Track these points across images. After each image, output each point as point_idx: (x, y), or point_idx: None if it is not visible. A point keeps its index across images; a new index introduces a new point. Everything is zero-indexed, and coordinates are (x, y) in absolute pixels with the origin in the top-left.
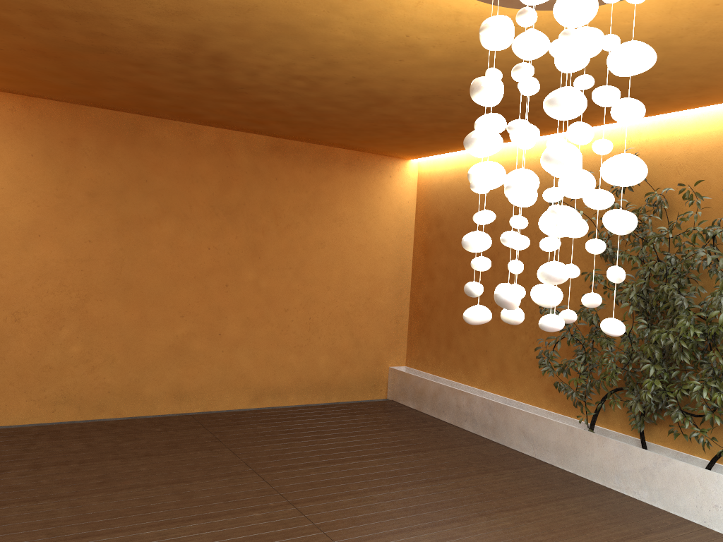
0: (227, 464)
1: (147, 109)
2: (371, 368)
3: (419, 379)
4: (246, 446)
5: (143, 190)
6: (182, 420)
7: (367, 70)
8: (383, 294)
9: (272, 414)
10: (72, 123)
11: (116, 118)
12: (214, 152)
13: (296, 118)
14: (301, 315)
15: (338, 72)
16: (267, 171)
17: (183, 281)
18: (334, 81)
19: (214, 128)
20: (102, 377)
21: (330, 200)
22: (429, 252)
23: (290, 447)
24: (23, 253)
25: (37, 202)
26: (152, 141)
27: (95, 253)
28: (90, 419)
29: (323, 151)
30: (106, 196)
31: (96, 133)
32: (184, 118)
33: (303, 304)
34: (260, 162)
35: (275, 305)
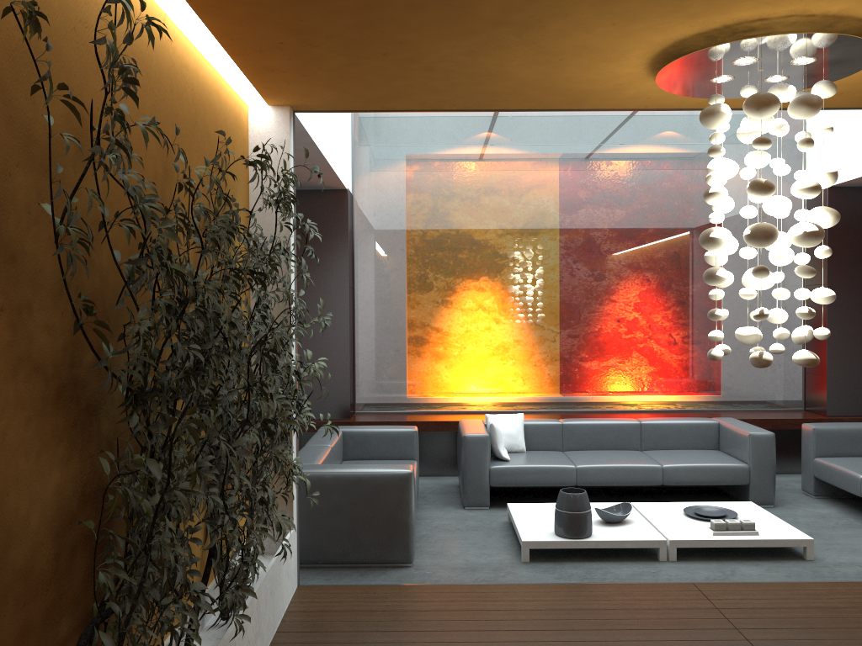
0: None
1: None
2: None
3: None
4: None
5: None
6: None
7: None
8: None
9: None
10: None
11: None
12: None
13: None
14: None
15: None
16: None
17: None
18: None
19: None
20: None
21: None
22: None
23: None
24: None
25: None
26: None
27: None
28: None
29: None
30: None
31: None
32: None
33: None
34: None
35: None
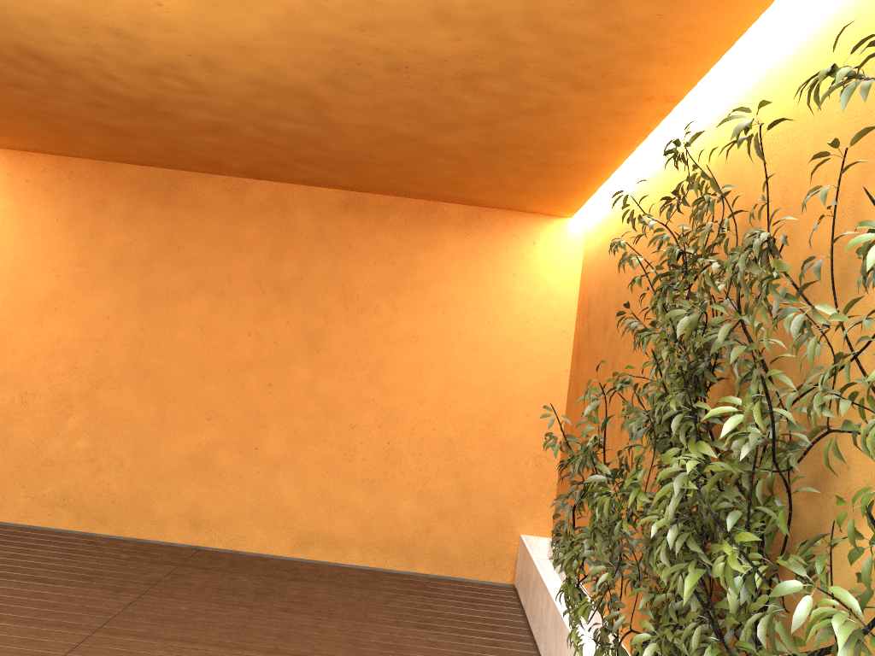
0: (90, 612)
1: (162, 159)
2: (487, 532)
3: (529, 558)
4: (168, 597)
5: (174, 259)
6: (175, 552)
7: (175, 38)
8: (513, 420)
9: (296, 569)
10: (101, 182)
11: (150, 175)
12: (265, 212)
13: (301, 152)
14: (375, 437)
15: (159, 49)
16: (337, 236)
17: (214, 374)
18: (191, 69)
19: (268, 182)
20: (106, 482)
21: (429, 275)
22: (579, 357)
23: (217, 612)
24: (38, 327)
25: (57, 271)
26: (189, 200)
27: (113, 331)
28: (89, 532)
29: (422, 207)
30: (130, 266)
31: (126, 193)
32: (216, 169)
33: (380, 421)
34: (328, 224)
35: (336, 418)
